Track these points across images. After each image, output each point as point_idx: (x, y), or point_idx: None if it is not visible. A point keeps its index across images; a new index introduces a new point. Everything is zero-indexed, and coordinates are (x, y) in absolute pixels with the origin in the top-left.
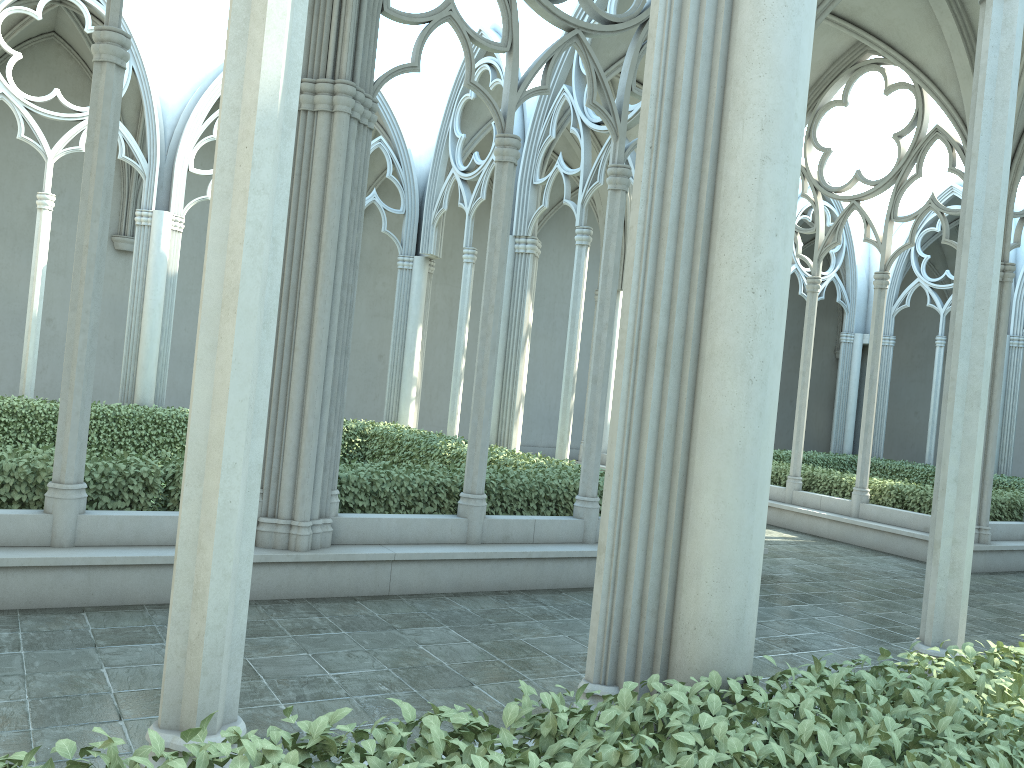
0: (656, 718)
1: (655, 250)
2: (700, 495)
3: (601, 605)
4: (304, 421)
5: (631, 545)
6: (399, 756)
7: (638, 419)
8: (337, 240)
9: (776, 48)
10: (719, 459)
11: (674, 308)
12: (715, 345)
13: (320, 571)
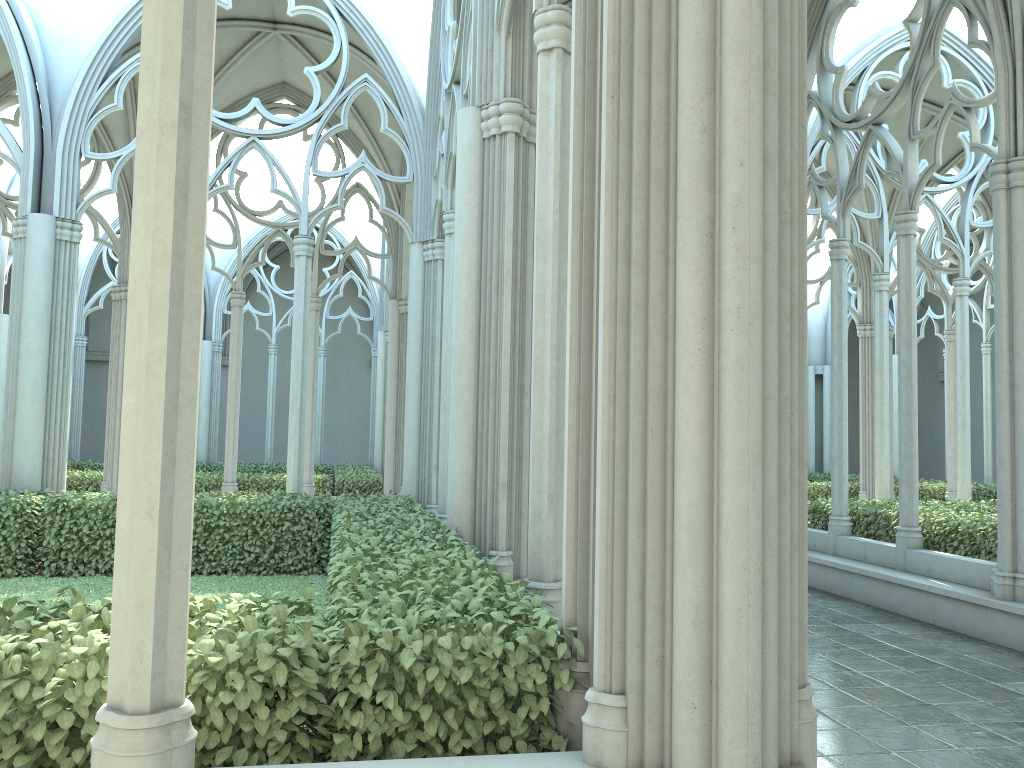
0: None
1: None
2: None
3: None
4: None
5: None
6: None
7: None
8: None
9: None
10: None
11: None
12: None
13: None
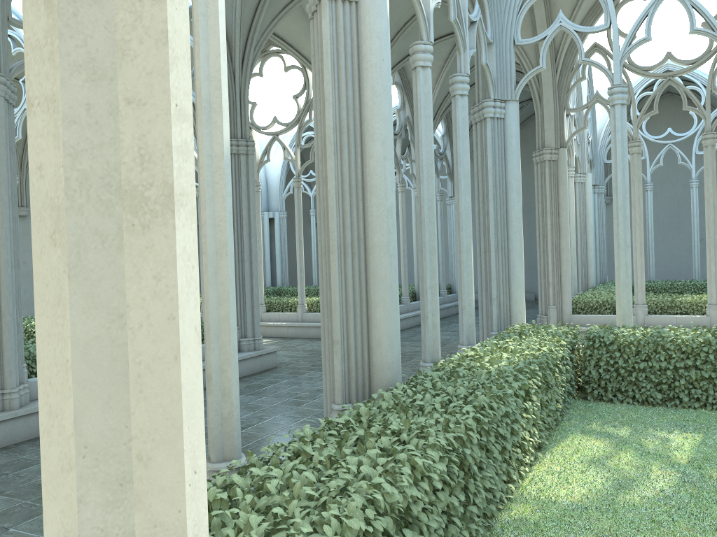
0: (396, 402)
1: (341, 201)
2: (376, 309)
3: (340, 368)
4: (2, 318)
5: (348, 338)
6: (345, 433)
7: (344, 280)
8: (8, 187)
9: (383, 109)
10: (383, 292)
11: (353, 227)
12: (374, 242)
13: (31, 420)
